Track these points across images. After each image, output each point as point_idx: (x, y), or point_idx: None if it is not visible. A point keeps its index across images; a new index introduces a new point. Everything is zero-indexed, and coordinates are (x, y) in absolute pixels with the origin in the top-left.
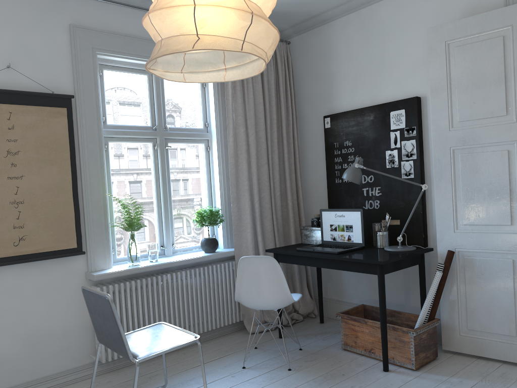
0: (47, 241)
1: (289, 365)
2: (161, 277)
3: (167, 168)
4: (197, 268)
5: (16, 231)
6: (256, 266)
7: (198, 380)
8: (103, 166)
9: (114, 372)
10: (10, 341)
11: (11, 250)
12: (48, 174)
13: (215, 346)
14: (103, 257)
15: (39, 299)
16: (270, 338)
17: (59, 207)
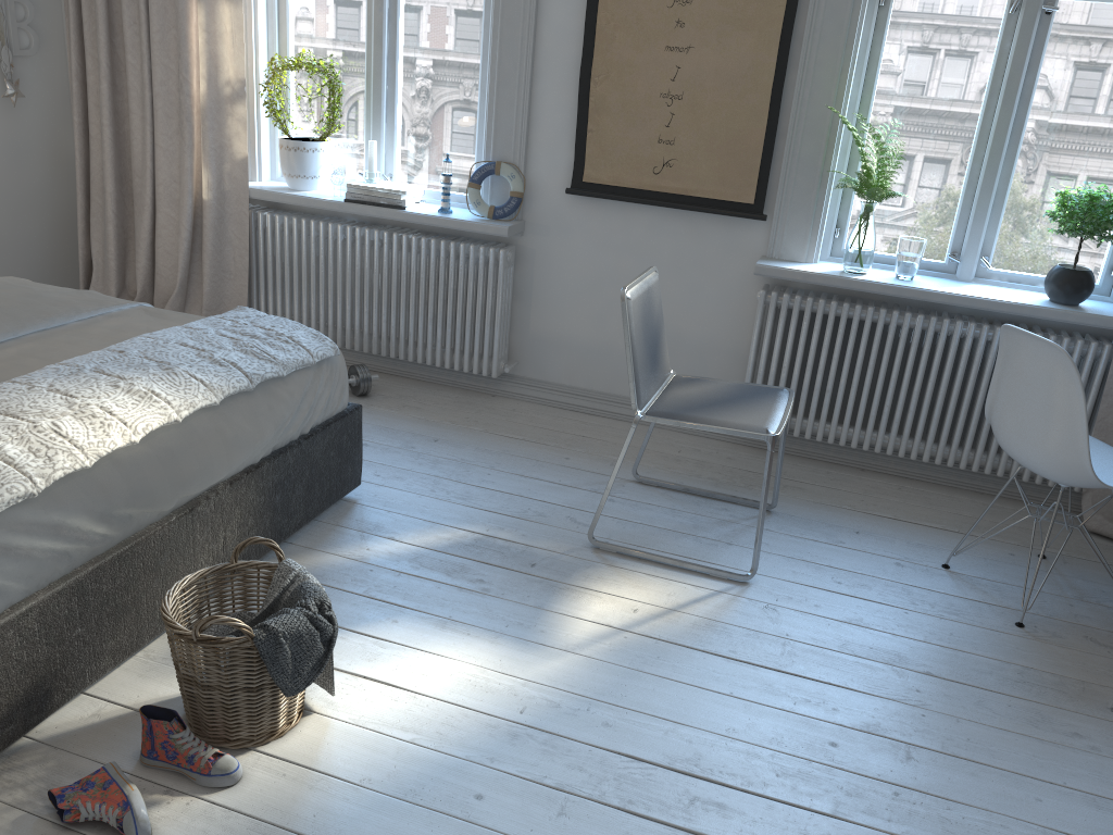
0: (704, 179)
1: (1021, 614)
2: (903, 317)
3: (1032, 66)
4: (998, 327)
5: (661, 148)
6: (1026, 358)
7: (836, 533)
8: (852, 44)
9: (759, 451)
10: (621, 326)
11: (647, 180)
12: (734, 48)
13: (975, 509)
14: (800, 237)
15: (675, 277)
16: (1112, 563)
17: (739, 118)
